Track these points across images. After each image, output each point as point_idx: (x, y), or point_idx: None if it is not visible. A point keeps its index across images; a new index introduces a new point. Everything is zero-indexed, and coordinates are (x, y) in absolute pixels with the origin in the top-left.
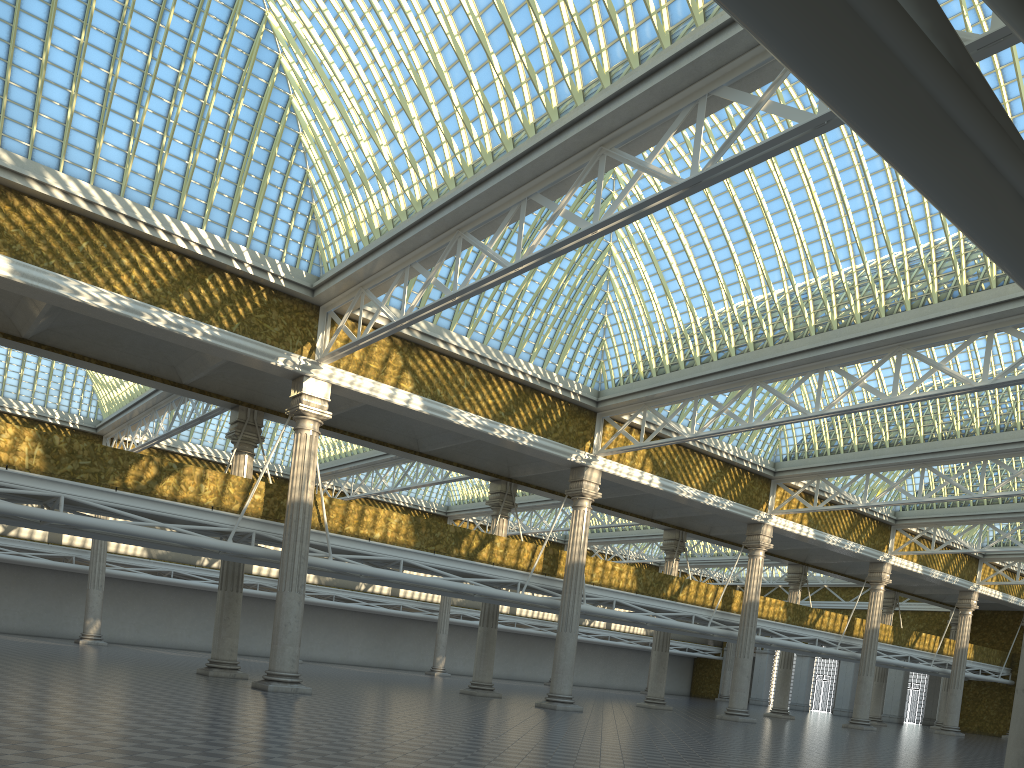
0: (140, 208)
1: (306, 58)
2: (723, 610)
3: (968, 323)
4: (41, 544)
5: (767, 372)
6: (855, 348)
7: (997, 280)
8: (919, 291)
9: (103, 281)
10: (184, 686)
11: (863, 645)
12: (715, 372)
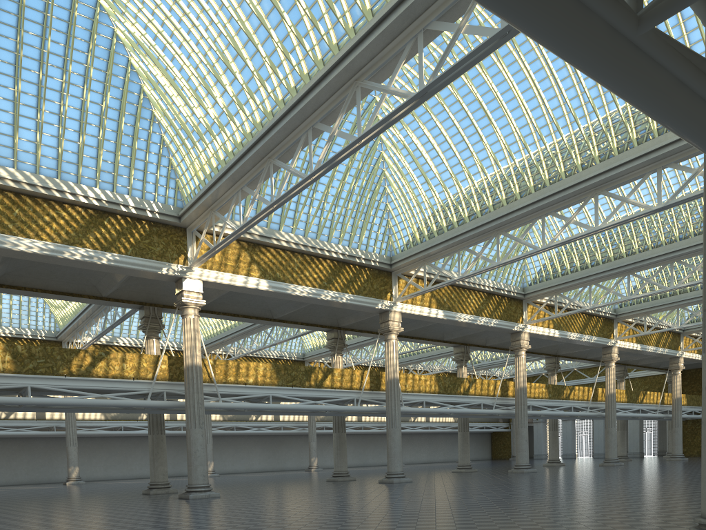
0: (51, 180)
1: (148, 56)
2: (502, 396)
3: (642, 165)
4: (31, 421)
5: (505, 224)
6: (564, 197)
7: (658, 131)
8: (603, 148)
9: (33, 234)
10: (130, 504)
11: (606, 406)
12: (469, 230)
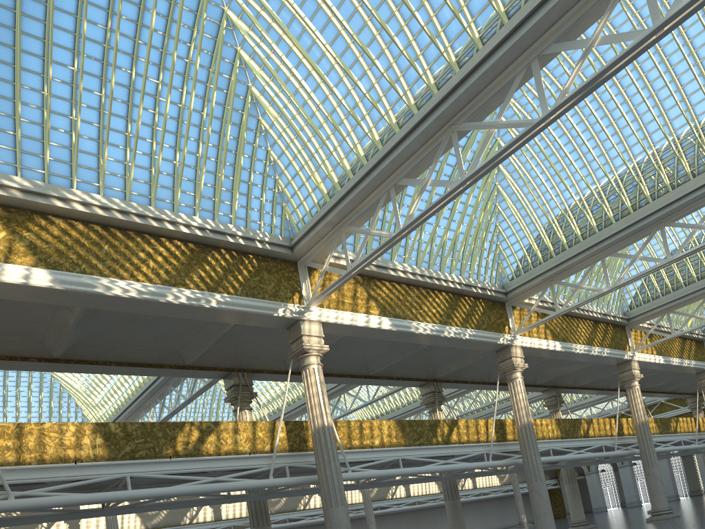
0: (144, 208)
1: (264, 41)
2: (619, 436)
3: None
4: None
5: (674, 212)
6: None
7: None
8: None
9: (128, 275)
10: None
11: None
12: (621, 229)
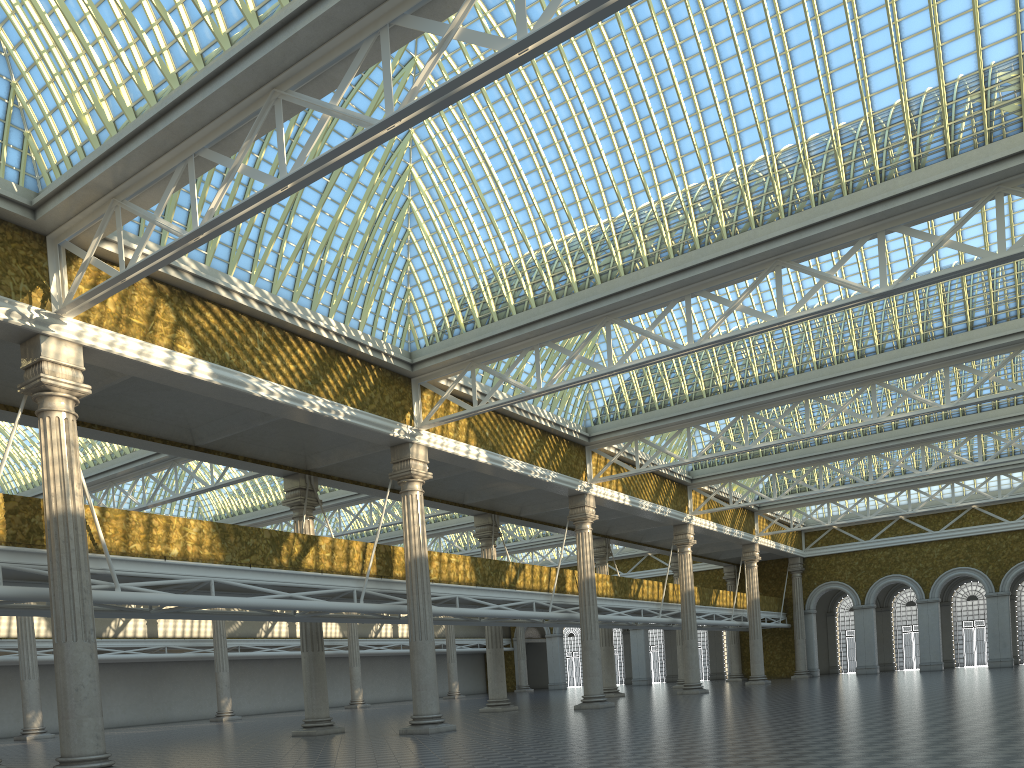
0: None
1: None
2: (559, 592)
3: (857, 224)
4: None
5: (623, 306)
6: (729, 266)
7: (881, 175)
8: (793, 195)
9: None
10: None
11: (682, 609)
12: (560, 312)
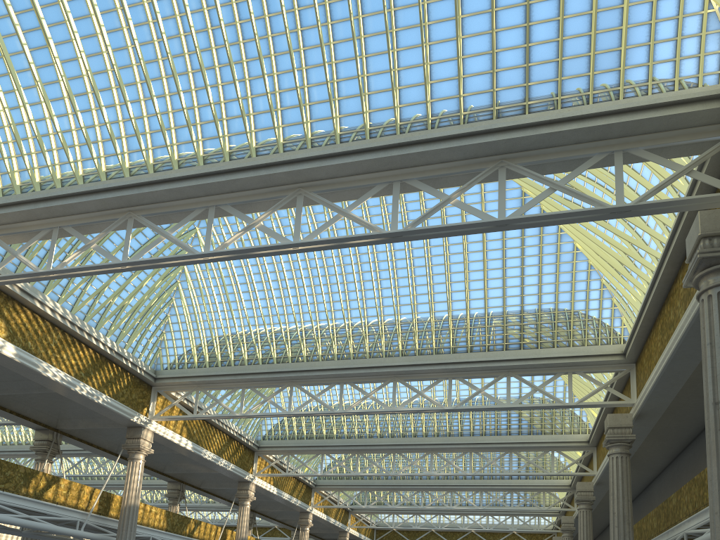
0: None
1: None
2: None
3: (439, 371)
4: None
5: (303, 378)
6: (368, 373)
7: (453, 349)
8: (407, 346)
9: None
10: None
11: None
12: (264, 372)
